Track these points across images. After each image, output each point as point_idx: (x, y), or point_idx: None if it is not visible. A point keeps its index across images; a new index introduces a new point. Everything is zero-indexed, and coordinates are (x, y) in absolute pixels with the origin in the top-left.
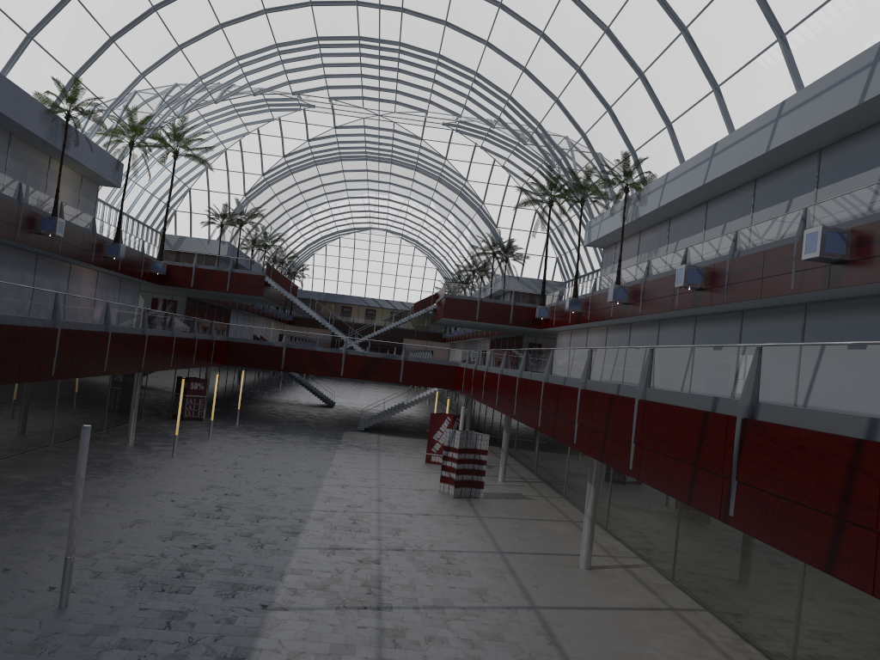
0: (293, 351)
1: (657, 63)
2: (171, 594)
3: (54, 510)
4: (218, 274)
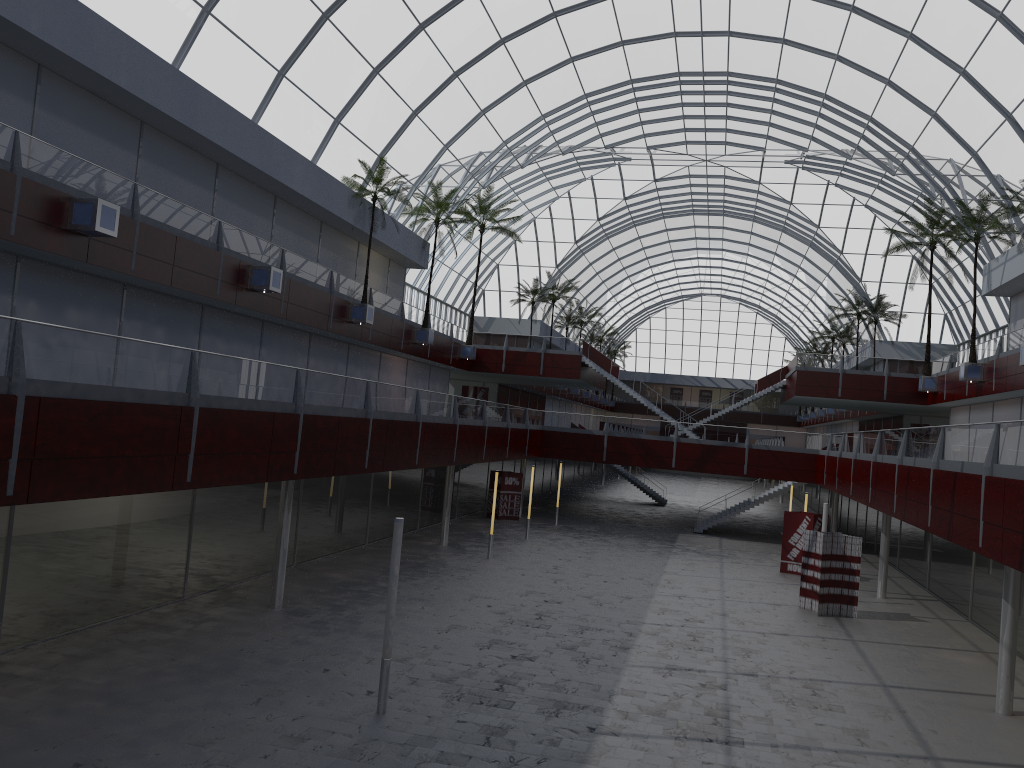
0: (616, 440)
1: None
2: (489, 707)
3: (370, 611)
4: (530, 356)
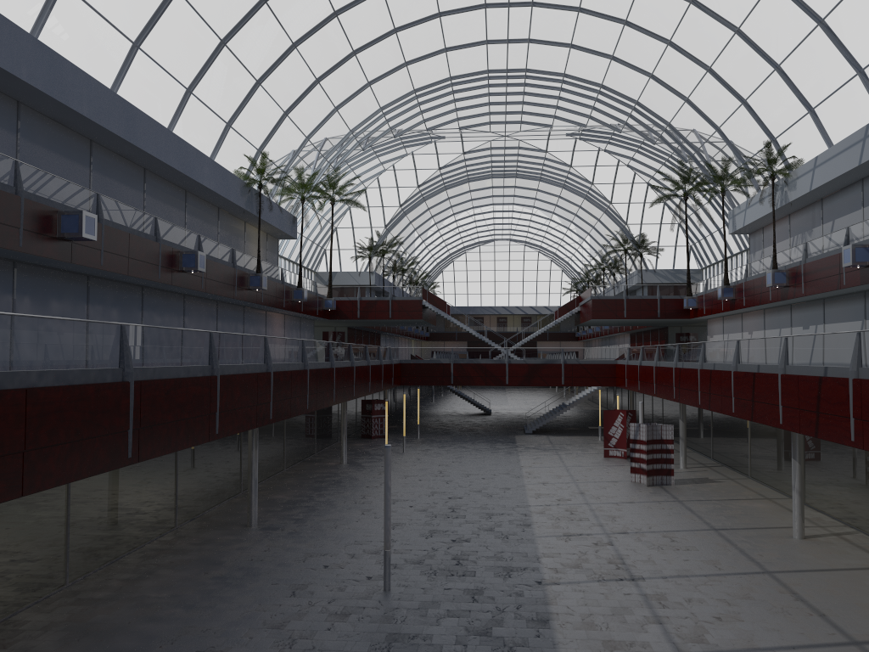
0: (460, 366)
1: (794, 54)
2: (460, 577)
3: (326, 520)
4: (380, 303)
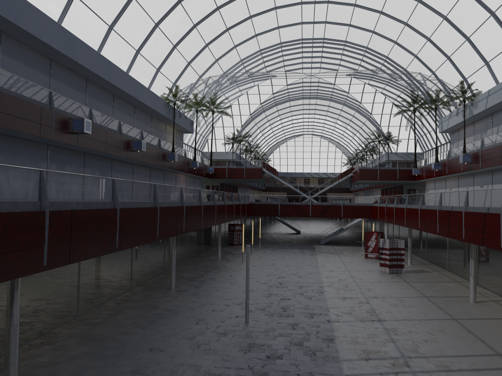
0: (284, 206)
1: (477, 31)
2: (286, 317)
3: (211, 287)
4: (239, 170)
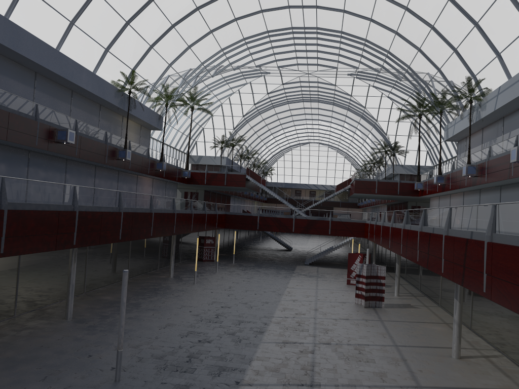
0: (263, 218)
1: (487, 14)
2: (181, 373)
3: None
4: (219, 175)
